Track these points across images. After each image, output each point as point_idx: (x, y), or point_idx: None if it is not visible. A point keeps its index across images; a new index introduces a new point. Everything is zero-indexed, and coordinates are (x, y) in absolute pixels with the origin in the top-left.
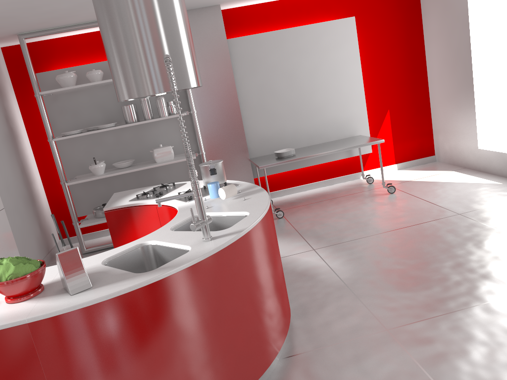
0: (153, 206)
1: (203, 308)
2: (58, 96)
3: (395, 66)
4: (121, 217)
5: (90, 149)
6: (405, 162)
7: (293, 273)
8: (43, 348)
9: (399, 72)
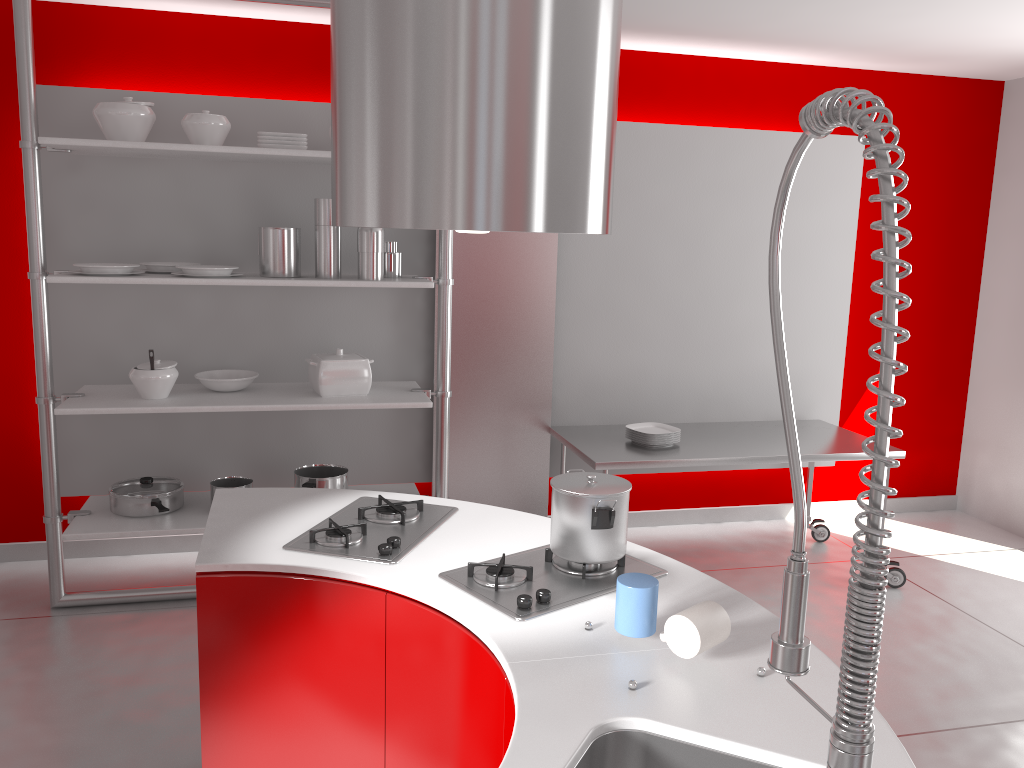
0: (373, 592)
1: None
2: (85, 161)
3: (915, 271)
4: (248, 603)
5: (141, 320)
6: (889, 498)
7: None
8: None
9: (920, 289)
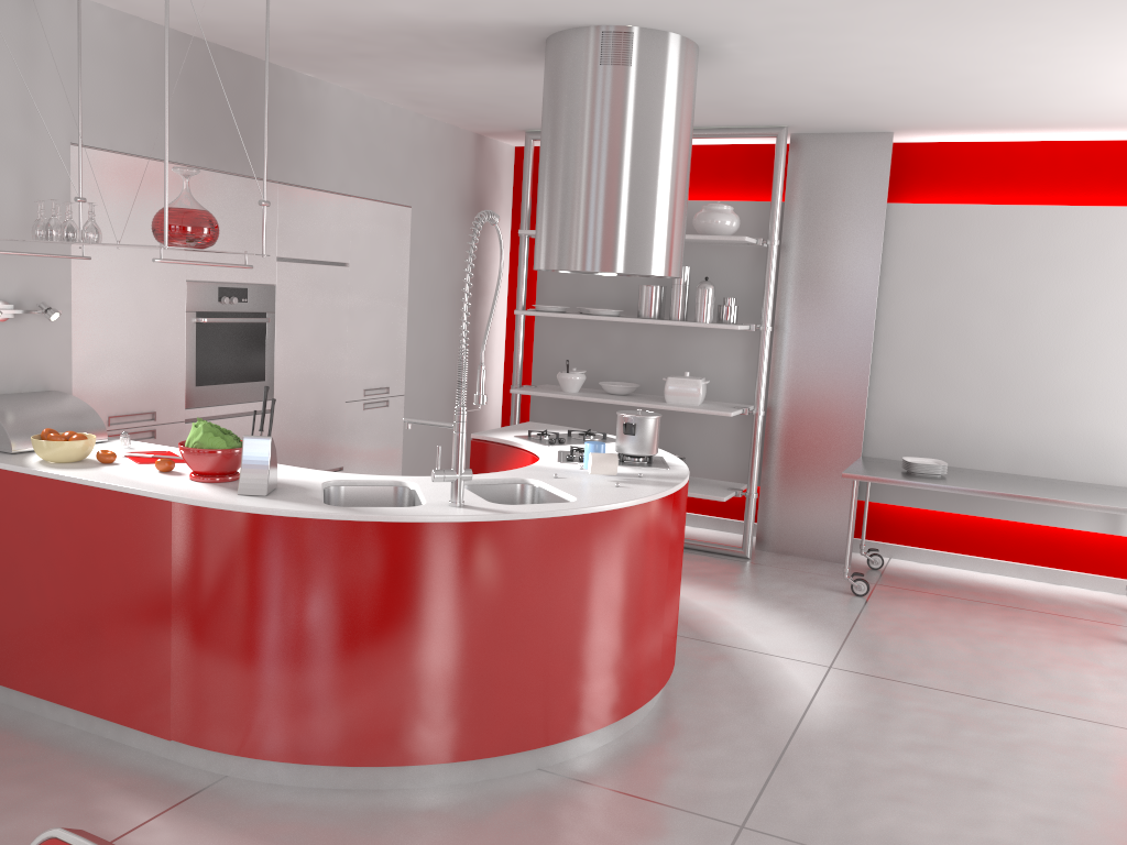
0: (530, 455)
1: (386, 593)
2: None
3: None
4: (490, 457)
5: (582, 345)
6: None
7: (738, 681)
8: (178, 540)
9: None
